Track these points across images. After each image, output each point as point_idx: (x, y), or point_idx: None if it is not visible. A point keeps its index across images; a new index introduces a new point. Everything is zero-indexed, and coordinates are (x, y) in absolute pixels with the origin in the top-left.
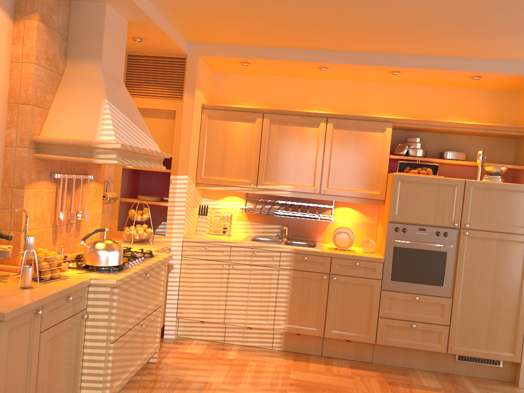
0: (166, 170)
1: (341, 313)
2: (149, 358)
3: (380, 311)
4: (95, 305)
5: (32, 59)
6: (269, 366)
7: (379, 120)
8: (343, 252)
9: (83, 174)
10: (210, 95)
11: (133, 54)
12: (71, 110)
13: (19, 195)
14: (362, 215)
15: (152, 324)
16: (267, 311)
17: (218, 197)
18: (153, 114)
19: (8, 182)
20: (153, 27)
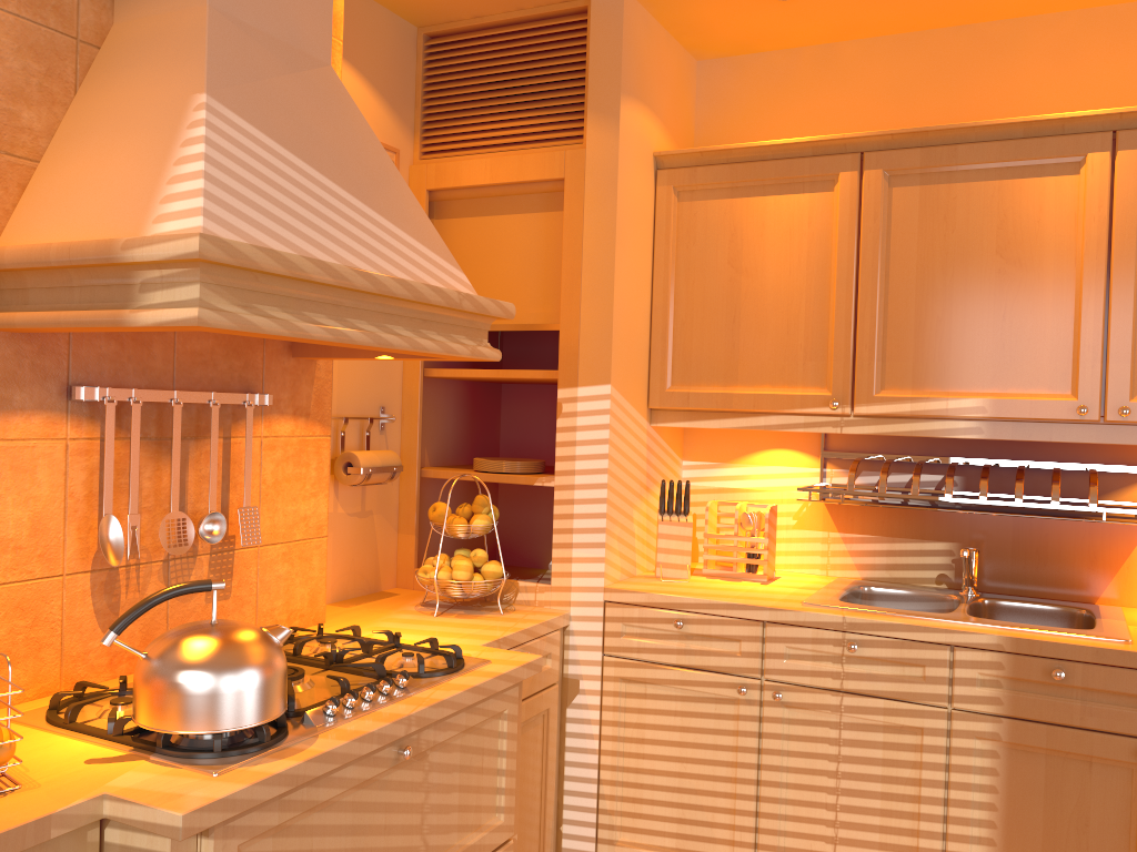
0: (547, 372)
1: None
2: None
3: None
4: None
5: None
6: None
7: None
8: None
9: (231, 392)
10: (687, 134)
11: (438, 30)
12: (96, 151)
13: None
14: None
15: None
16: None
17: (732, 453)
18: (504, 204)
19: None
20: None
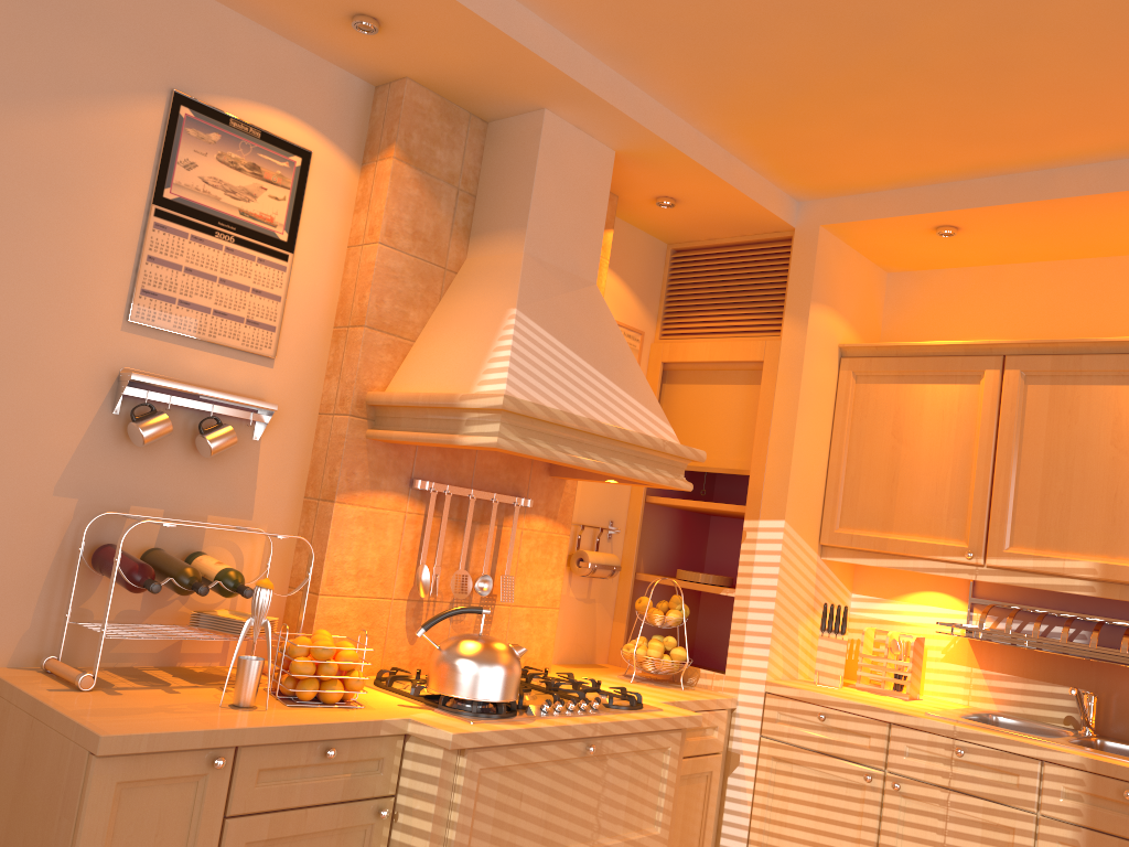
0: (737, 506)
1: None
2: None
3: None
4: (413, 792)
5: (377, 234)
6: None
7: None
8: None
9: (506, 495)
10: (874, 330)
11: (682, 247)
12: (448, 338)
13: (325, 516)
14: None
15: None
16: None
17: (893, 591)
18: (718, 376)
19: (314, 489)
20: (674, 159)
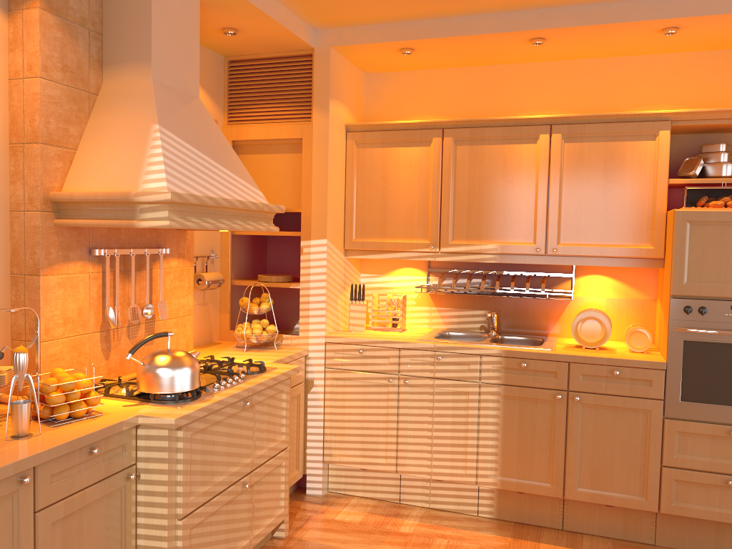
0: (295, 232)
1: (593, 458)
2: (267, 534)
3: (665, 455)
4: (149, 459)
5: (36, 70)
6: (468, 548)
7: (646, 119)
8: (590, 352)
9: (152, 248)
10: (361, 111)
11: (235, 59)
12: (106, 147)
13: (33, 286)
14: (625, 286)
15: (268, 479)
16: (464, 454)
17: (385, 270)
18: (271, 148)
19: (19, 267)
20: (242, 5)
